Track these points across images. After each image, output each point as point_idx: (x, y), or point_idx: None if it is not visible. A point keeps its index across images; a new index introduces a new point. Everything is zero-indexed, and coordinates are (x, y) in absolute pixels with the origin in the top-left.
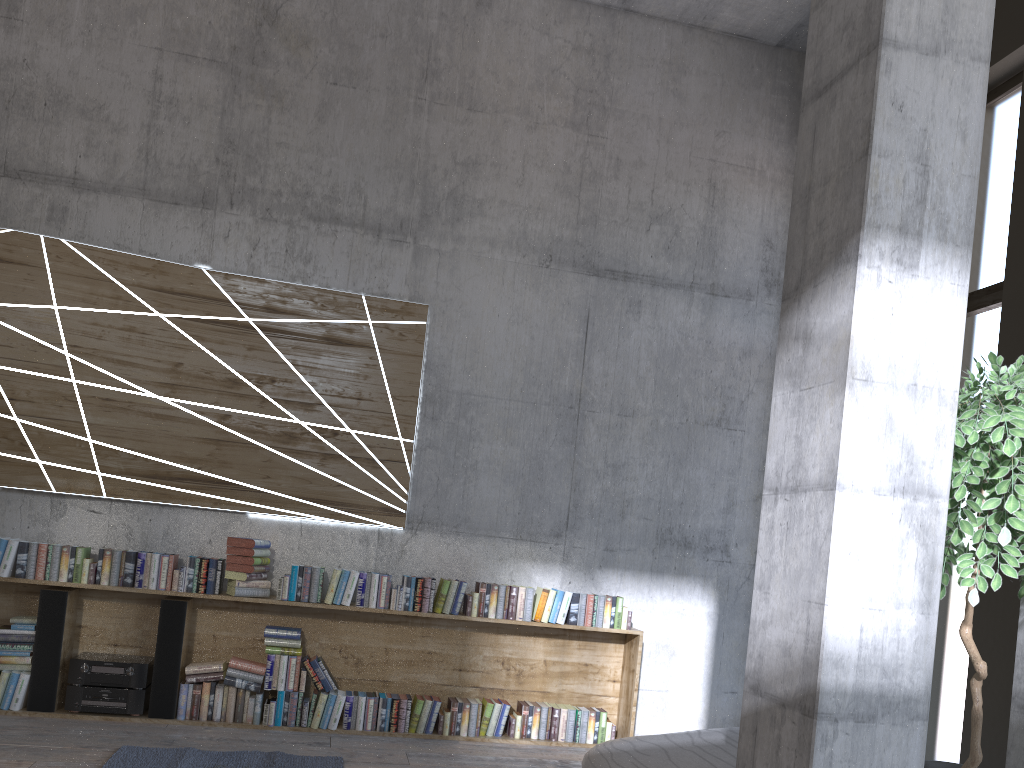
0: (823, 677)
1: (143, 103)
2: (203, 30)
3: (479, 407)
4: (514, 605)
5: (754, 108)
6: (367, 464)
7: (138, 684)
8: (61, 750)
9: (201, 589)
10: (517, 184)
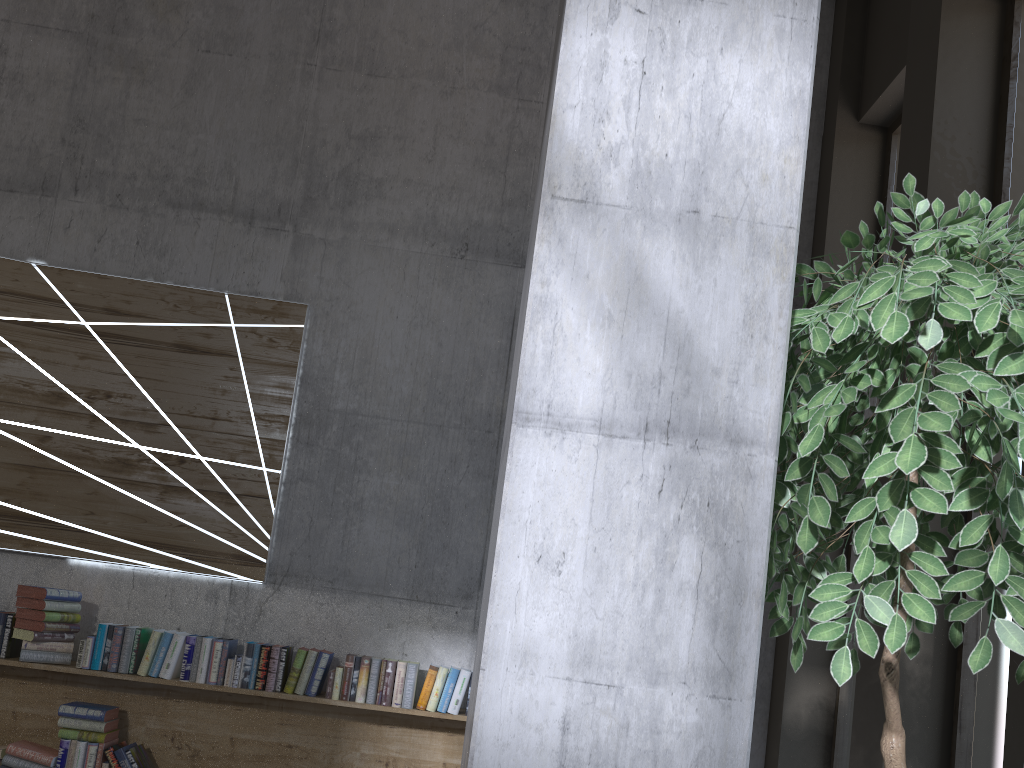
0: None
1: None
2: None
3: (368, 430)
4: (389, 686)
5: None
6: (220, 500)
7: None
8: None
9: None
10: (426, 160)
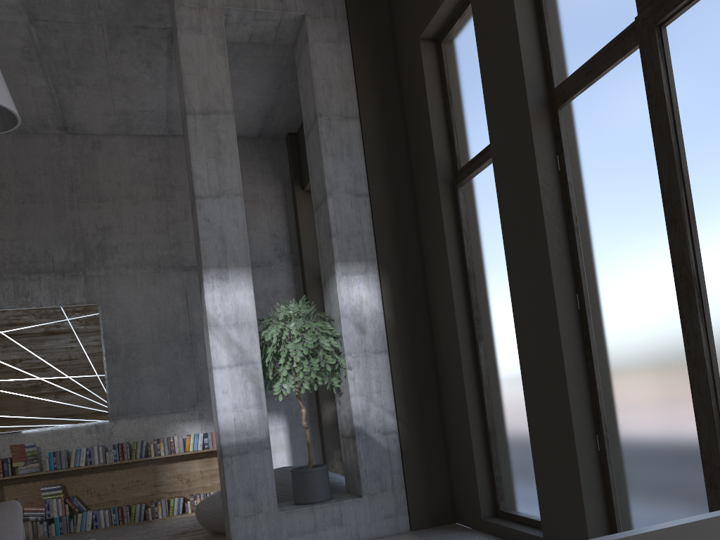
0: (222, 441)
1: None
2: None
3: (137, 350)
4: (173, 446)
5: (252, 170)
6: (82, 392)
7: None
8: None
9: (1, 475)
10: (133, 233)
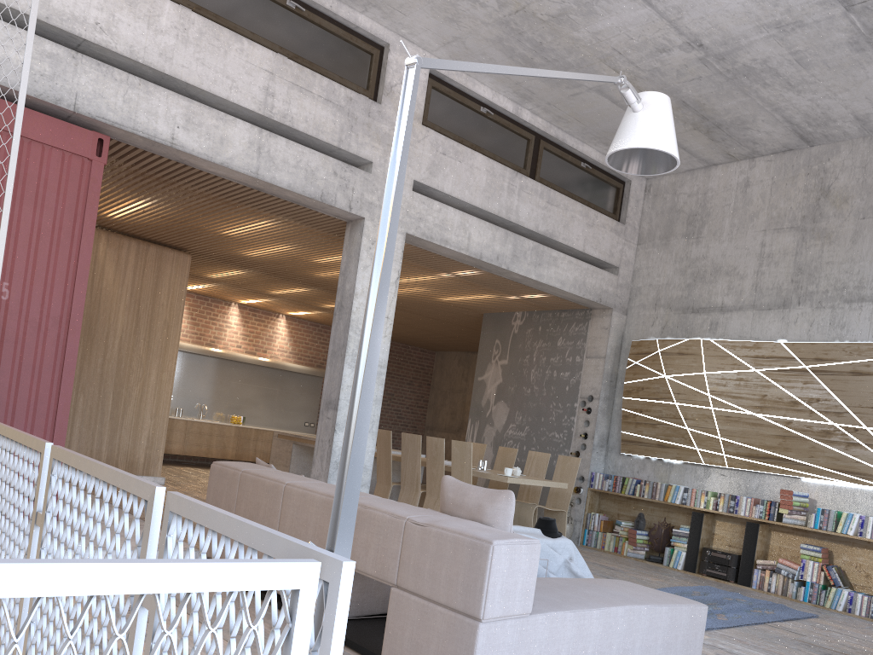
0: None
1: (755, 260)
2: (786, 213)
3: None
4: None
5: None
6: None
7: (732, 565)
8: (680, 581)
9: (765, 517)
10: None
